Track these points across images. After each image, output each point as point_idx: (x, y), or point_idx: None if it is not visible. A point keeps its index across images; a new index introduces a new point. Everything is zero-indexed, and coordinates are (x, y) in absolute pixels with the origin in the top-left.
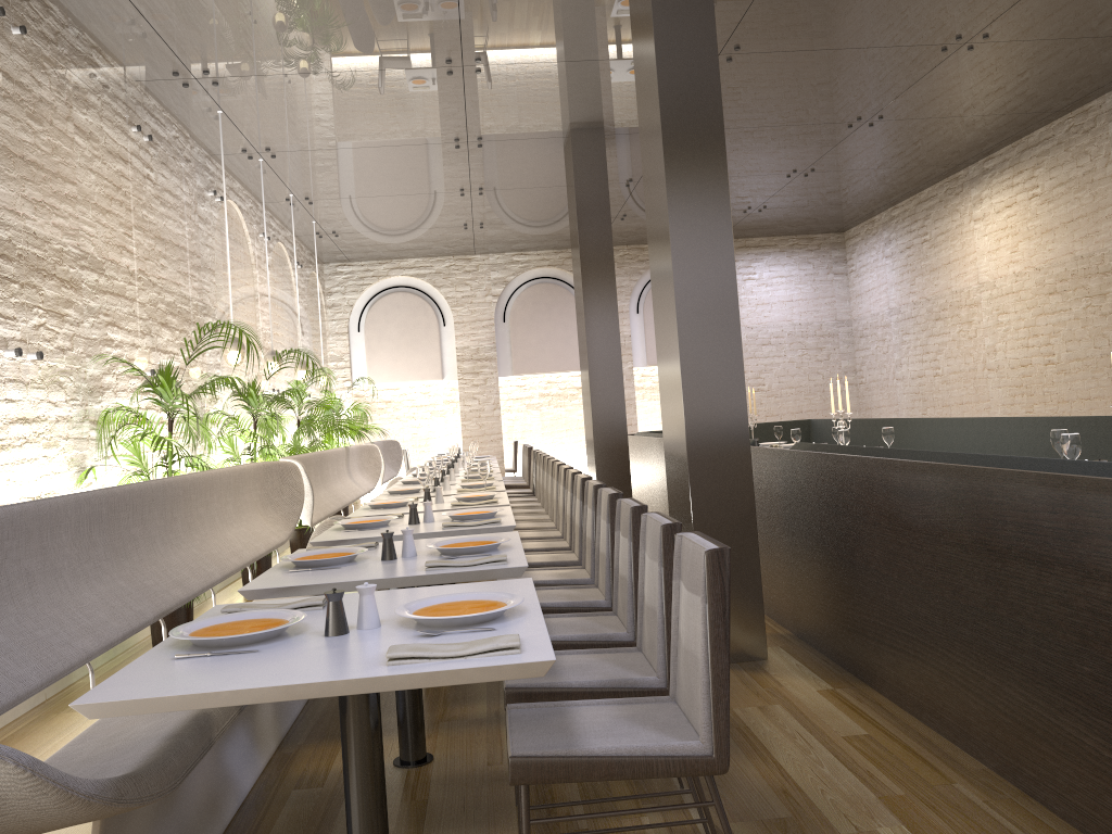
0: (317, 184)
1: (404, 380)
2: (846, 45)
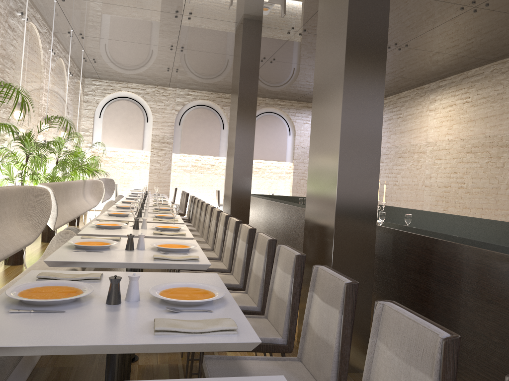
0: (88, 25)
1: (121, 147)
2: None
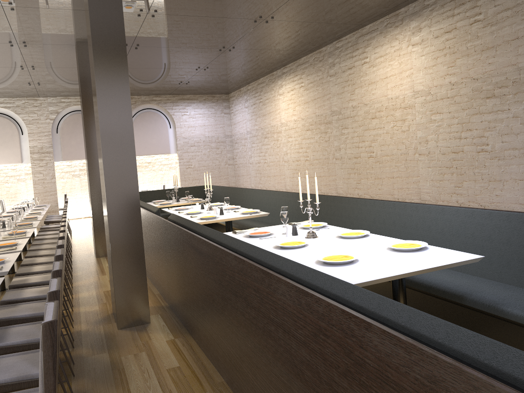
0: None
1: None
2: (209, 15)
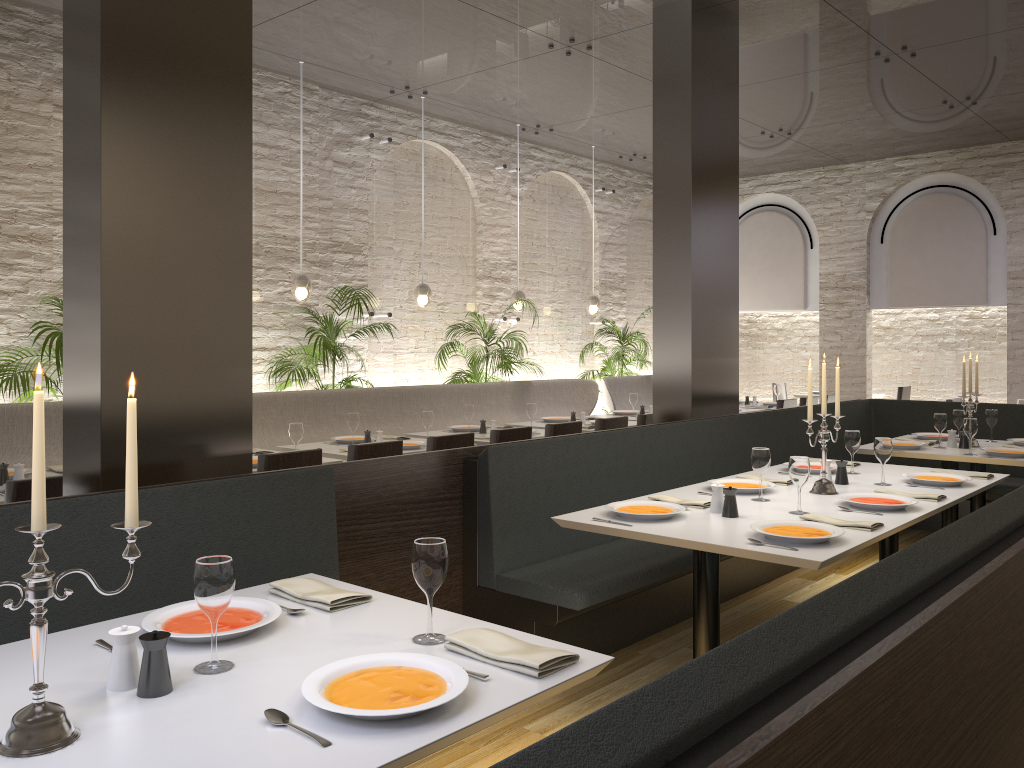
0: (518, 111)
1: (763, 308)
2: None
